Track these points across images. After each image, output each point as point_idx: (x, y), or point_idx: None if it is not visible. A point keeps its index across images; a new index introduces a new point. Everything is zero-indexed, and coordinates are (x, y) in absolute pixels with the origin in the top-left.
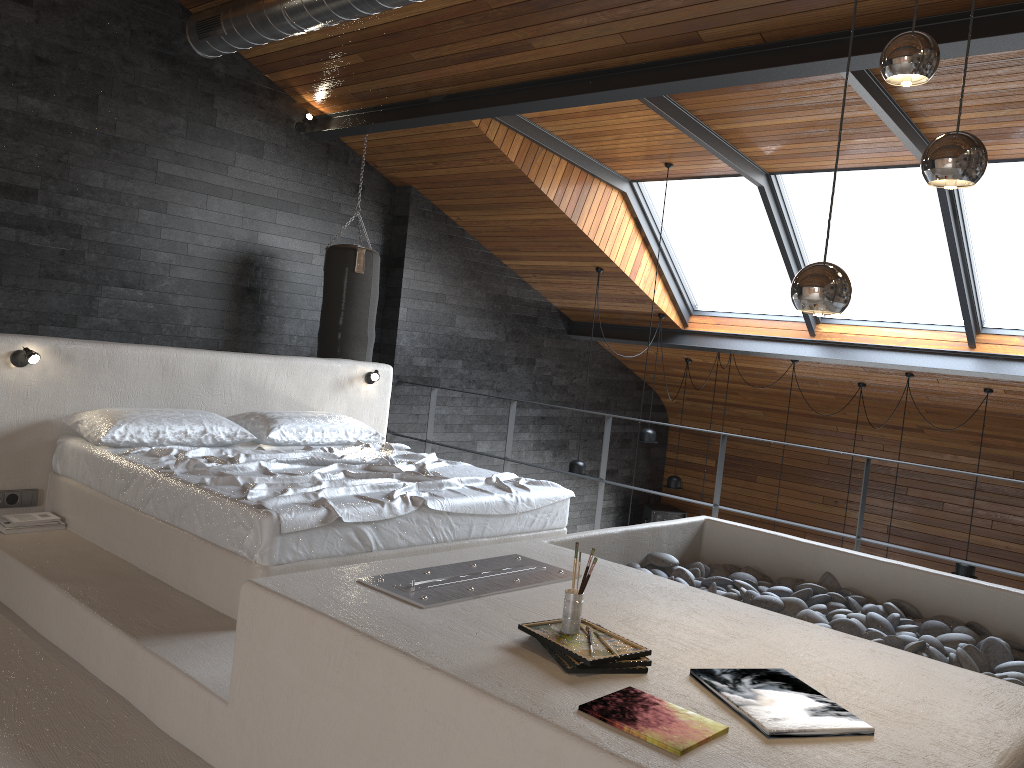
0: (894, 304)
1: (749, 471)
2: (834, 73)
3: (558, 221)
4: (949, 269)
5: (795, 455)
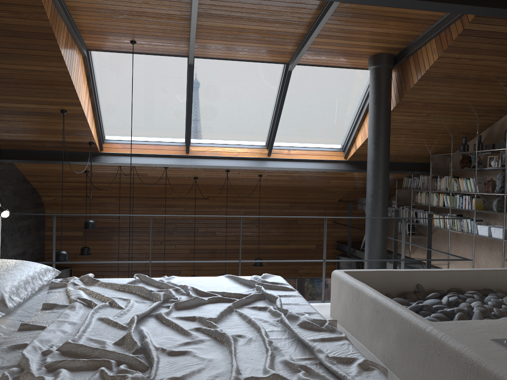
0: (231, 135)
1: (107, 234)
2: (310, 4)
3: (55, 73)
4: (265, 117)
5: (135, 220)
